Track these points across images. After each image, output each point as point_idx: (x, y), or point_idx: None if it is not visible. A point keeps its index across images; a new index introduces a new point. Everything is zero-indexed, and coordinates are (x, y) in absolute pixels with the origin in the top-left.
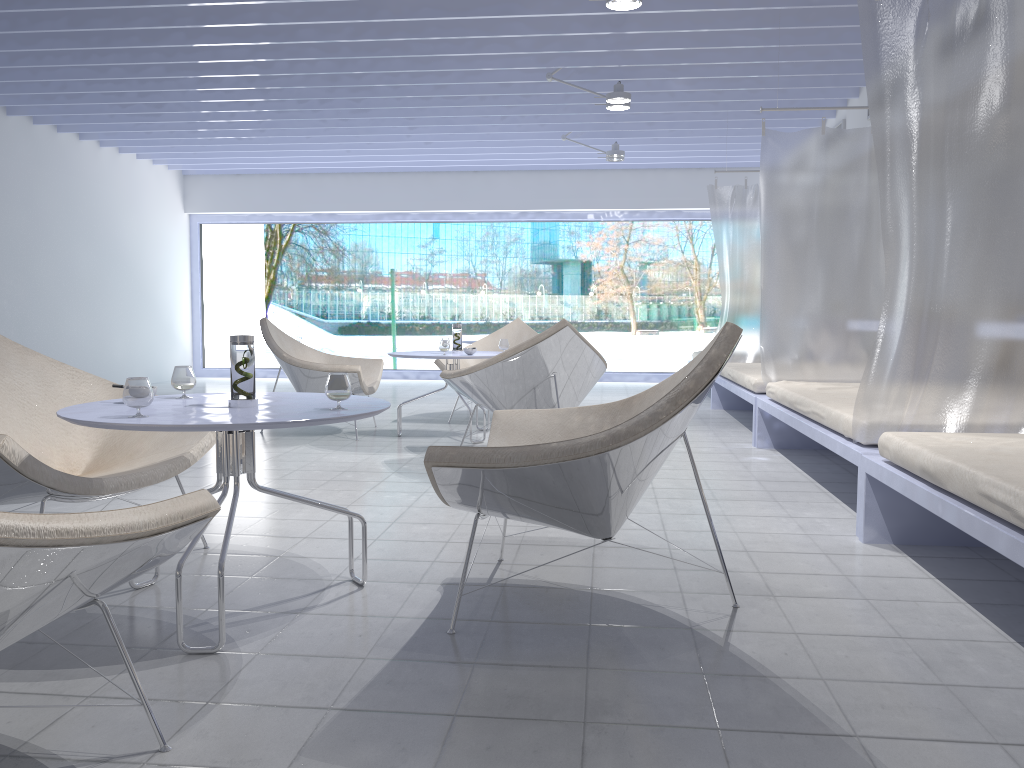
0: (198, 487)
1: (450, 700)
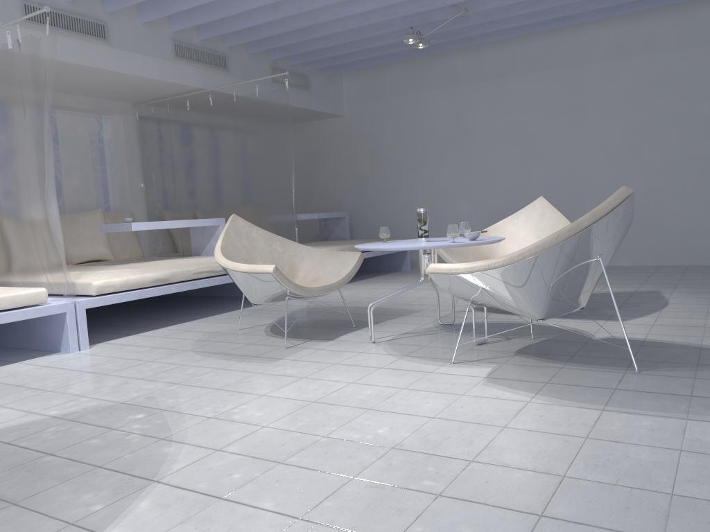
0: (483, 460)
1: (375, 316)
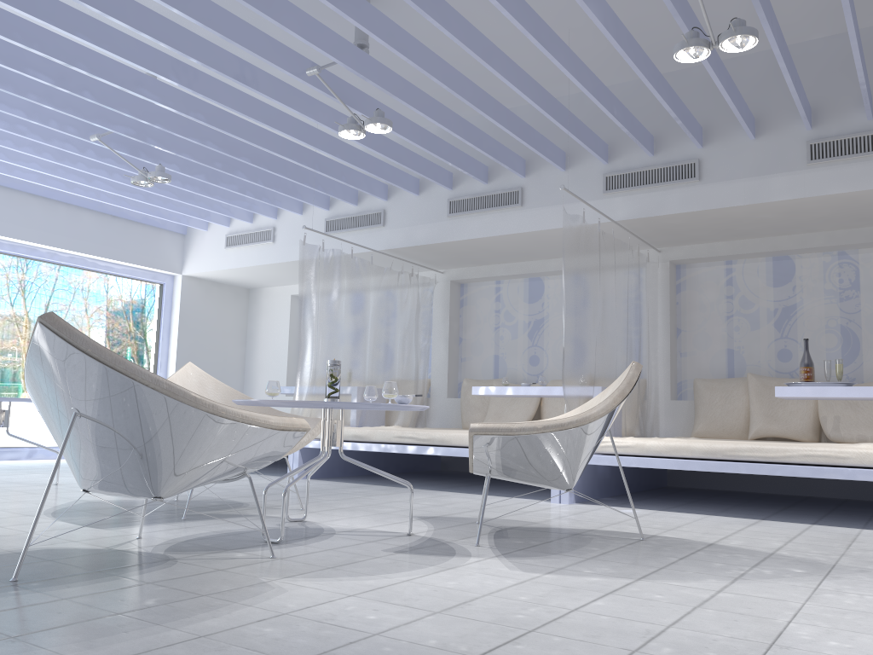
0: None
1: None
